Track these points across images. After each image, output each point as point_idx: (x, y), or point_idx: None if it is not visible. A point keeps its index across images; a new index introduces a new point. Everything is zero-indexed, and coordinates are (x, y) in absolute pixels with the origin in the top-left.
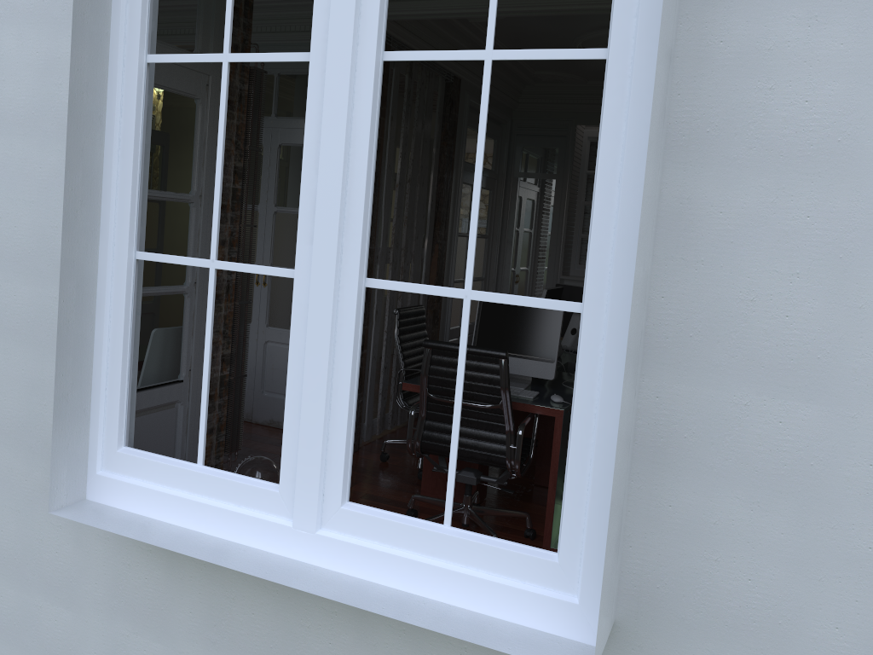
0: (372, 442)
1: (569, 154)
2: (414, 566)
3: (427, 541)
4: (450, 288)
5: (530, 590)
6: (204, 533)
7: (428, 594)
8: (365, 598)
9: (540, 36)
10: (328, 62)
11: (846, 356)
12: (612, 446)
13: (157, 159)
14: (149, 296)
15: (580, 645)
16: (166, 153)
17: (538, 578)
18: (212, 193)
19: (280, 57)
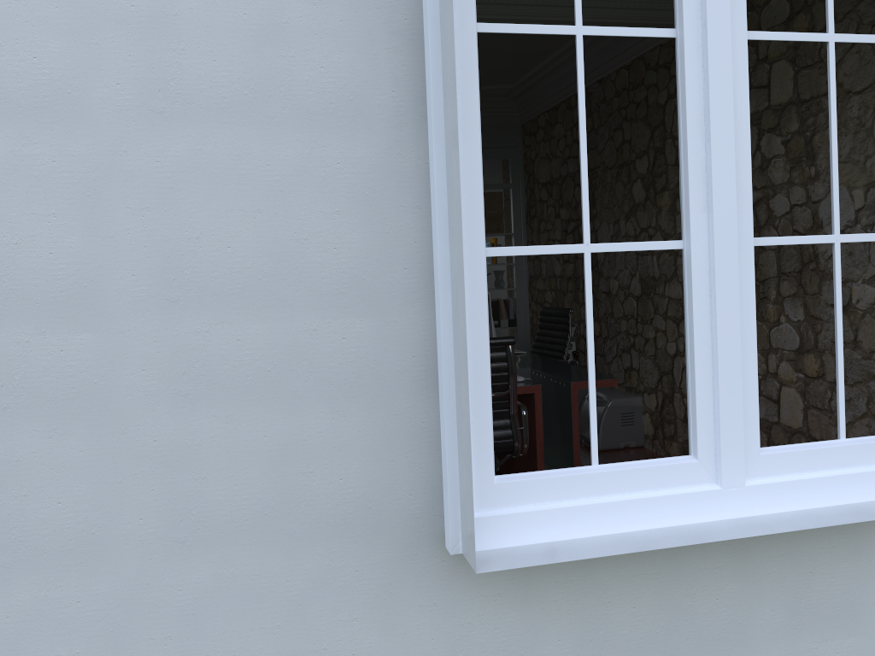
0: None
1: None
2: (836, 481)
3: (838, 456)
4: (823, 236)
5: None
6: (626, 532)
7: (849, 500)
8: (831, 518)
9: None
10: (709, 38)
11: None
12: None
13: None
14: None
15: None
16: None
17: None
18: None
19: (642, 32)
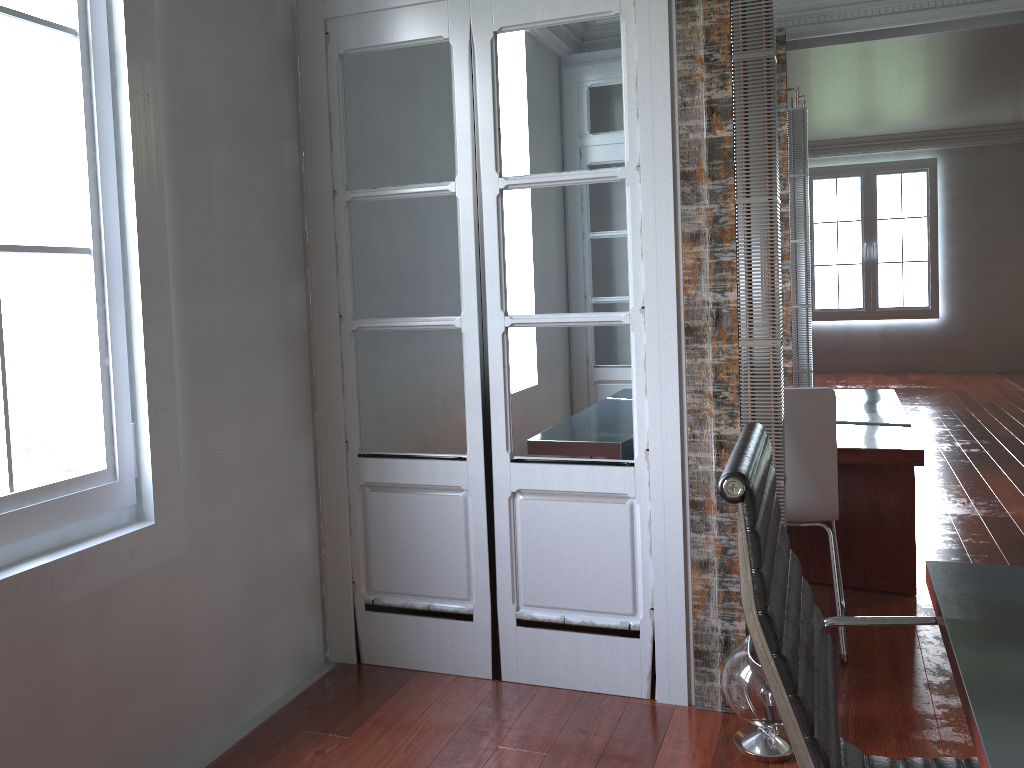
0: None
1: None
2: None
3: None
4: None
5: None
6: None
7: None
8: None
9: None
10: None
11: None
12: None
13: (548, 129)
14: (555, 327)
15: None
16: (565, 116)
17: None
18: (661, 156)
19: None
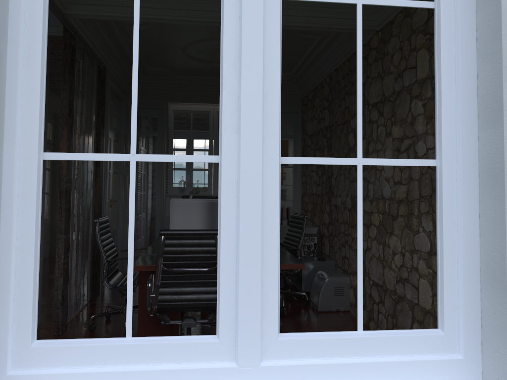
0: (72, 321)
1: (165, 120)
2: (347, 368)
3: (352, 346)
4: (347, 158)
5: (431, 359)
6: None
7: None
8: None
9: (165, 43)
10: None
11: None
12: (472, 247)
13: None
14: None
15: None
16: None
17: (432, 349)
18: None
19: None
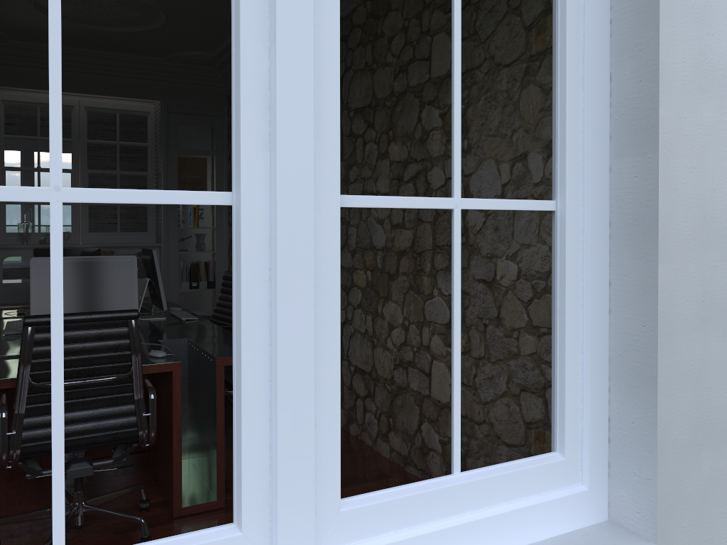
0: None
1: None
2: (444, 536)
3: (449, 500)
4: (439, 198)
5: (551, 498)
6: None
7: None
8: None
9: None
10: None
11: (671, 225)
12: (600, 329)
13: None
14: None
15: (597, 527)
16: None
17: (551, 484)
18: None
19: None
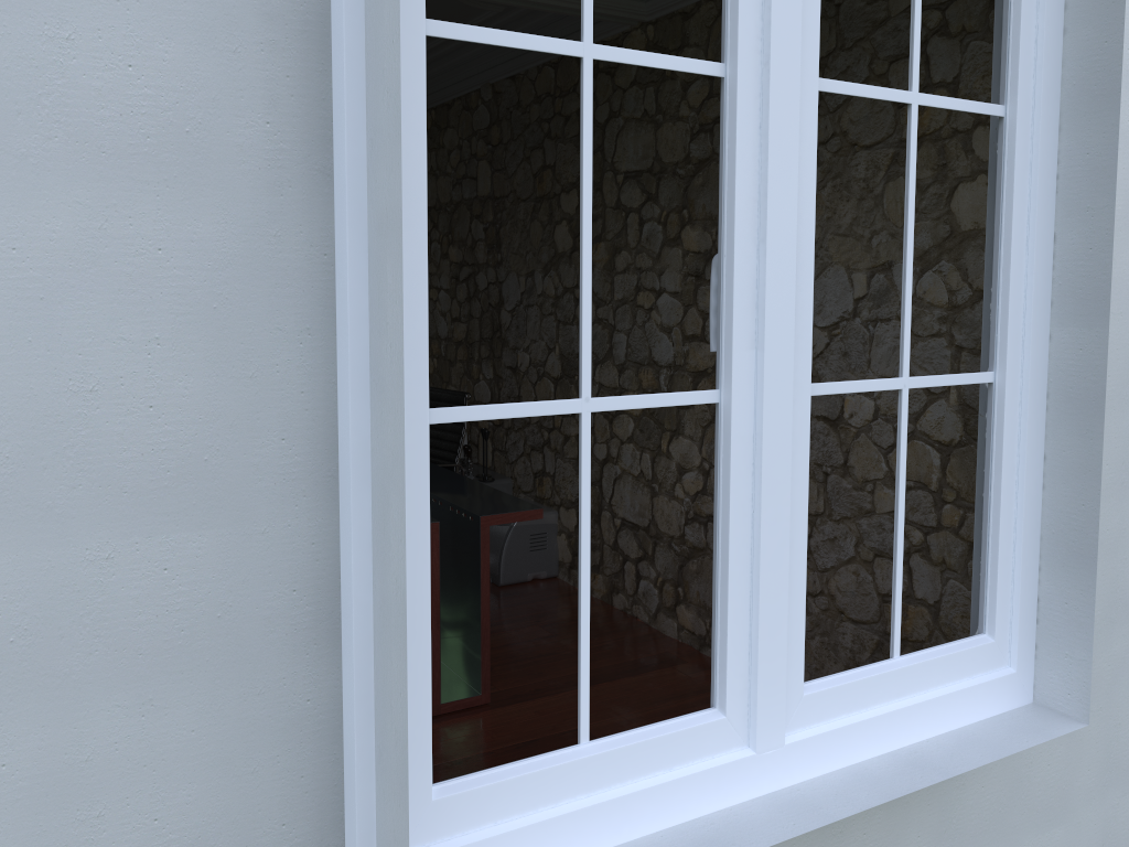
0: None
1: None
2: (890, 719)
3: (892, 684)
4: (890, 379)
5: (983, 681)
6: (628, 841)
7: (903, 742)
8: (891, 780)
9: None
10: (772, 85)
11: None
12: (1034, 506)
13: None
14: None
15: (1023, 709)
16: None
17: (981, 666)
18: None
19: (679, 64)
